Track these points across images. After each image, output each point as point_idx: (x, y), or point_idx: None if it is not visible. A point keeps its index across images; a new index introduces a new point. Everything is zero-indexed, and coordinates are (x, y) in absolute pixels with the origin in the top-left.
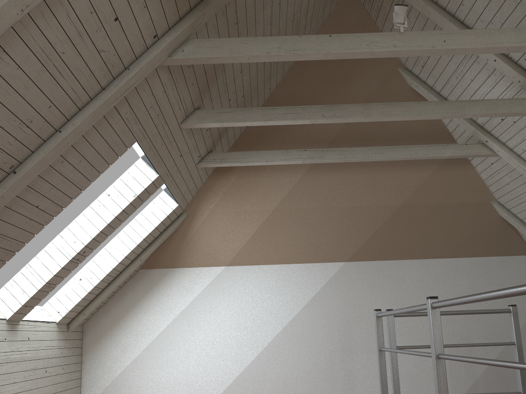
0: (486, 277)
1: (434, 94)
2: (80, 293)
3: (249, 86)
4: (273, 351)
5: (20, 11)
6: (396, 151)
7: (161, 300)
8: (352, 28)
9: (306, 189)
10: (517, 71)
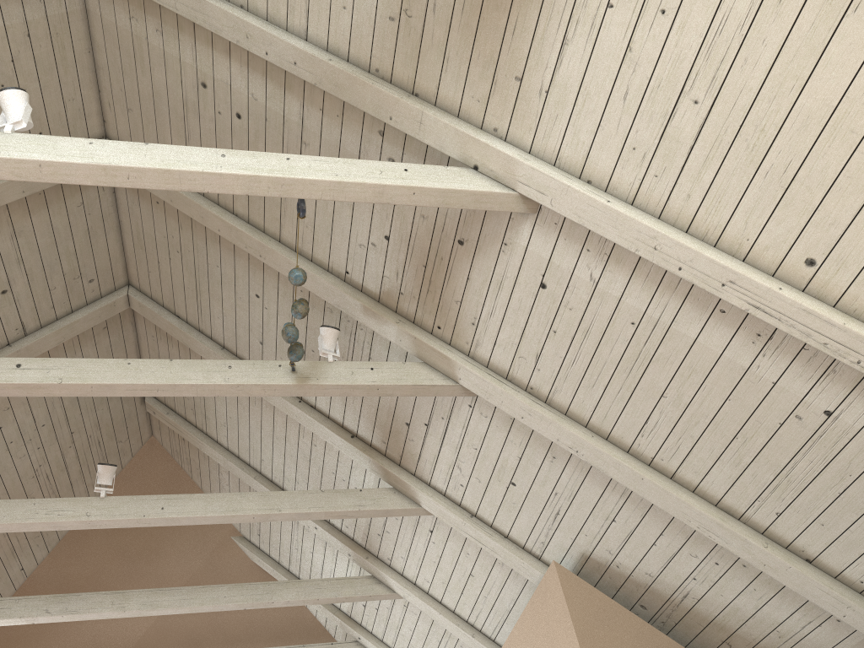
0: None
1: (282, 572)
2: None
3: None
4: None
5: None
6: None
7: None
8: (158, 484)
9: None
10: (342, 540)
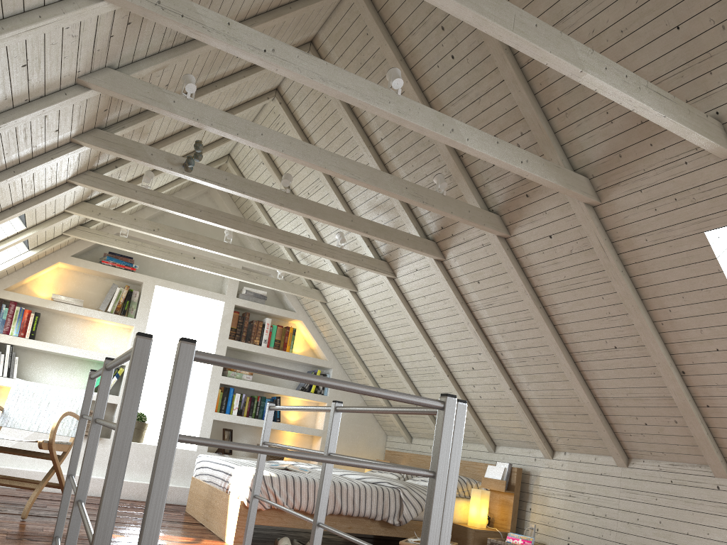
0: None
1: None
2: None
3: None
4: None
5: (527, 295)
6: None
7: None
8: None
9: None
10: None
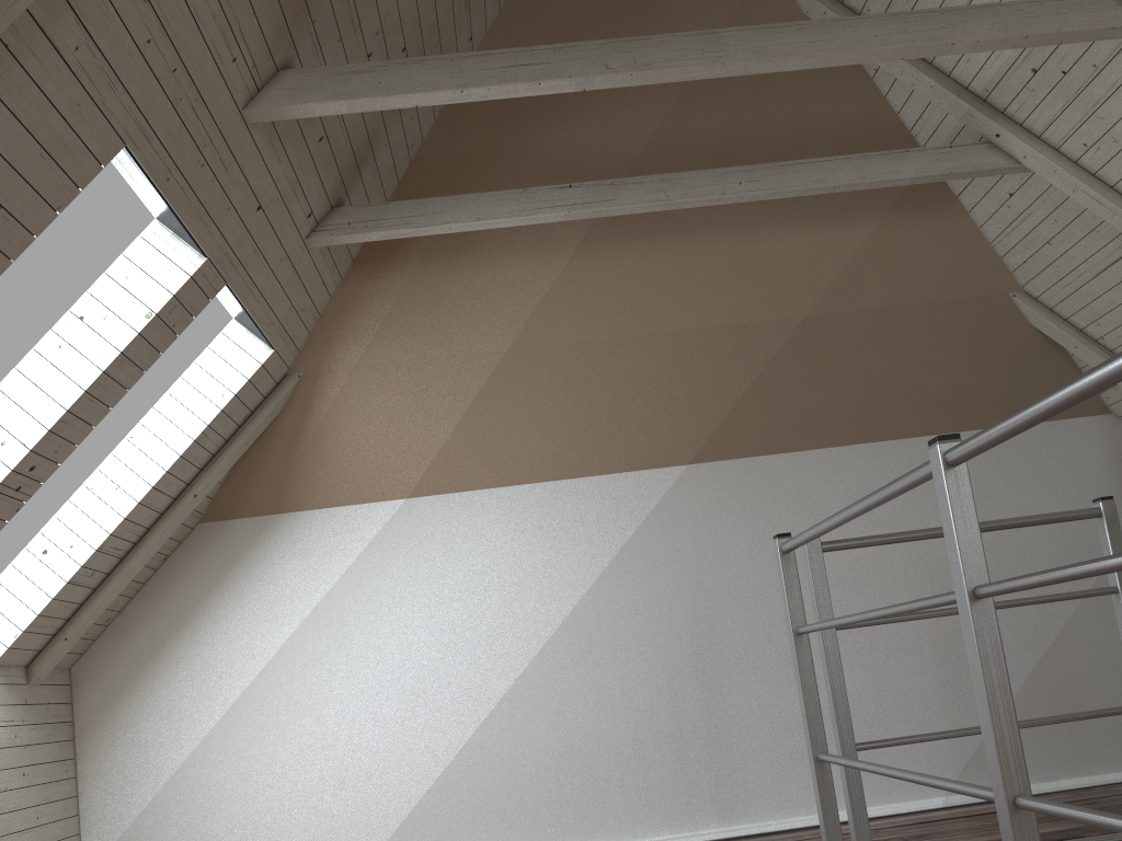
0: (1010, 474)
1: None
2: (47, 585)
3: (417, 24)
4: (536, 688)
5: None
6: (788, 174)
7: (257, 593)
8: None
9: (581, 292)
10: None
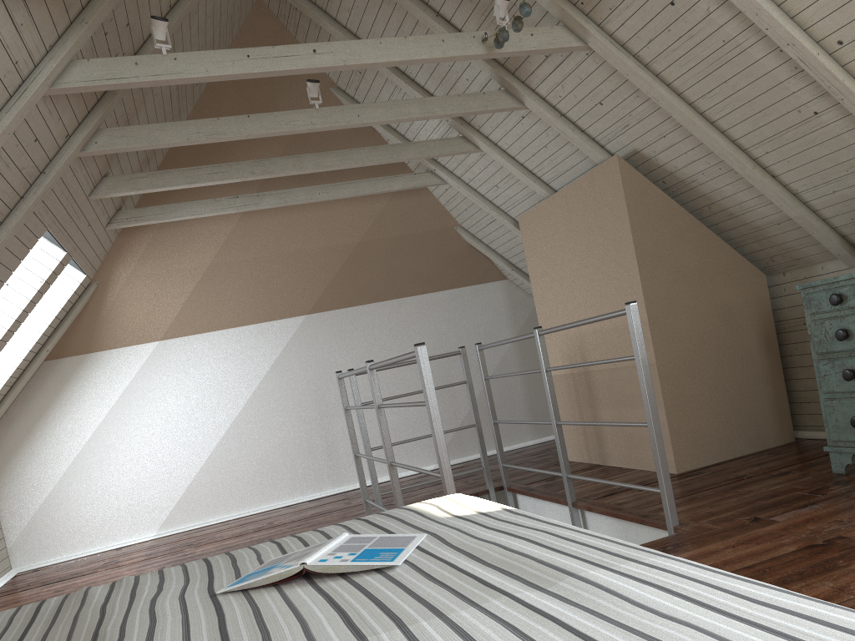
0: (462, 311)
1: None
2: None
3: None
4: (238, 432)
5: None
6: (341, 189)
7: (82, 396)
8: (269, 44)
9: (245, 236)
10: None
